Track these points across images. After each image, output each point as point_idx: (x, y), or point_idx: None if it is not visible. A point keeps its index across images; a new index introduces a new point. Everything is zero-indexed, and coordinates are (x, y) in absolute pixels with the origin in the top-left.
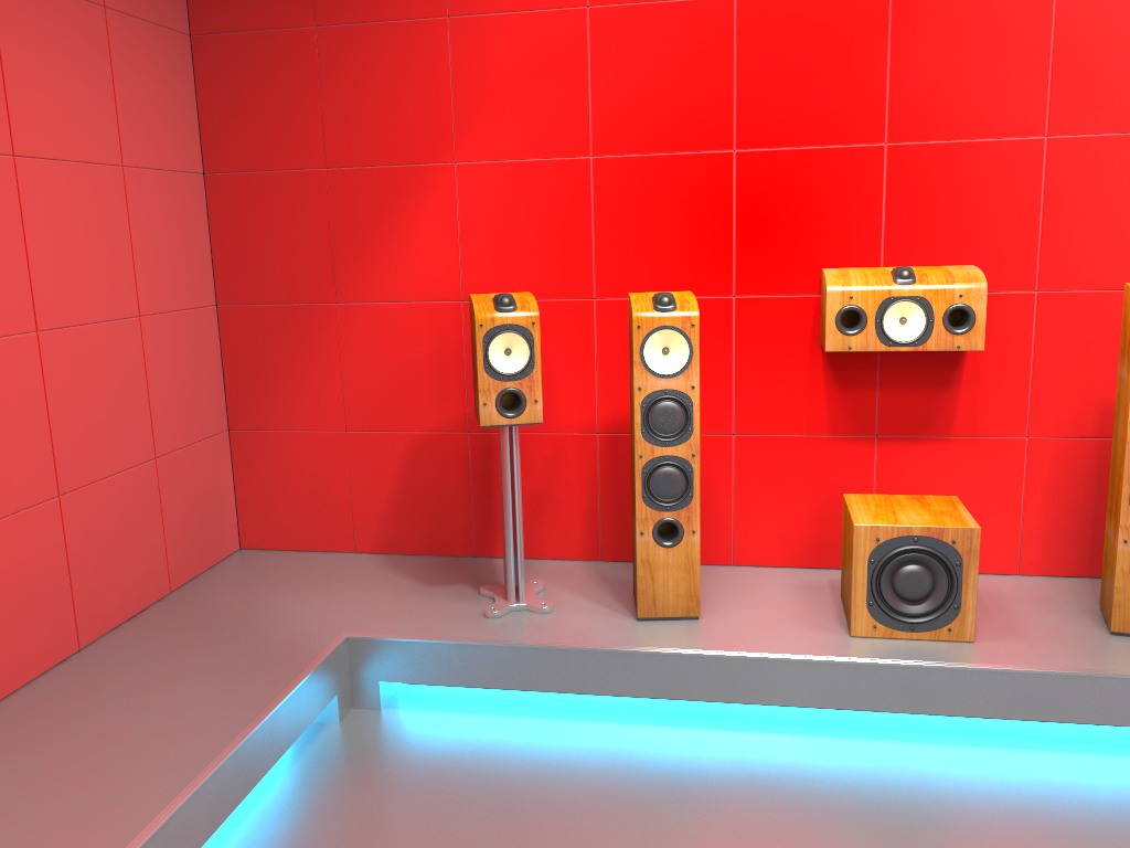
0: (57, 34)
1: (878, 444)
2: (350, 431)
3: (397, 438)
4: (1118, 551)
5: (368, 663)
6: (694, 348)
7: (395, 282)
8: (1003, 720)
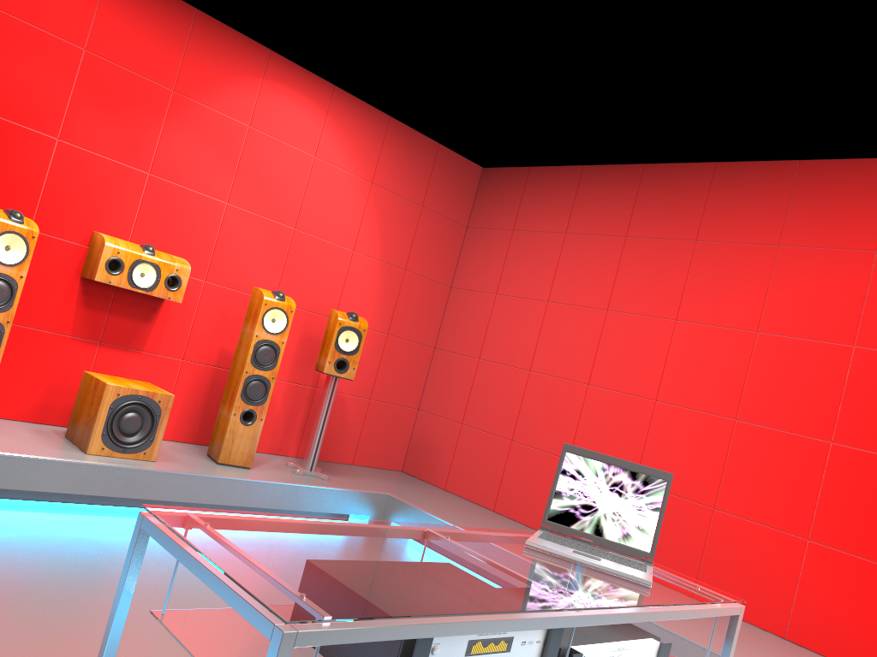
0: None
1: (100, 348)
2: None
3: None
4: (231, 419)
5: None
6: (30, 252)
7: None
8: None
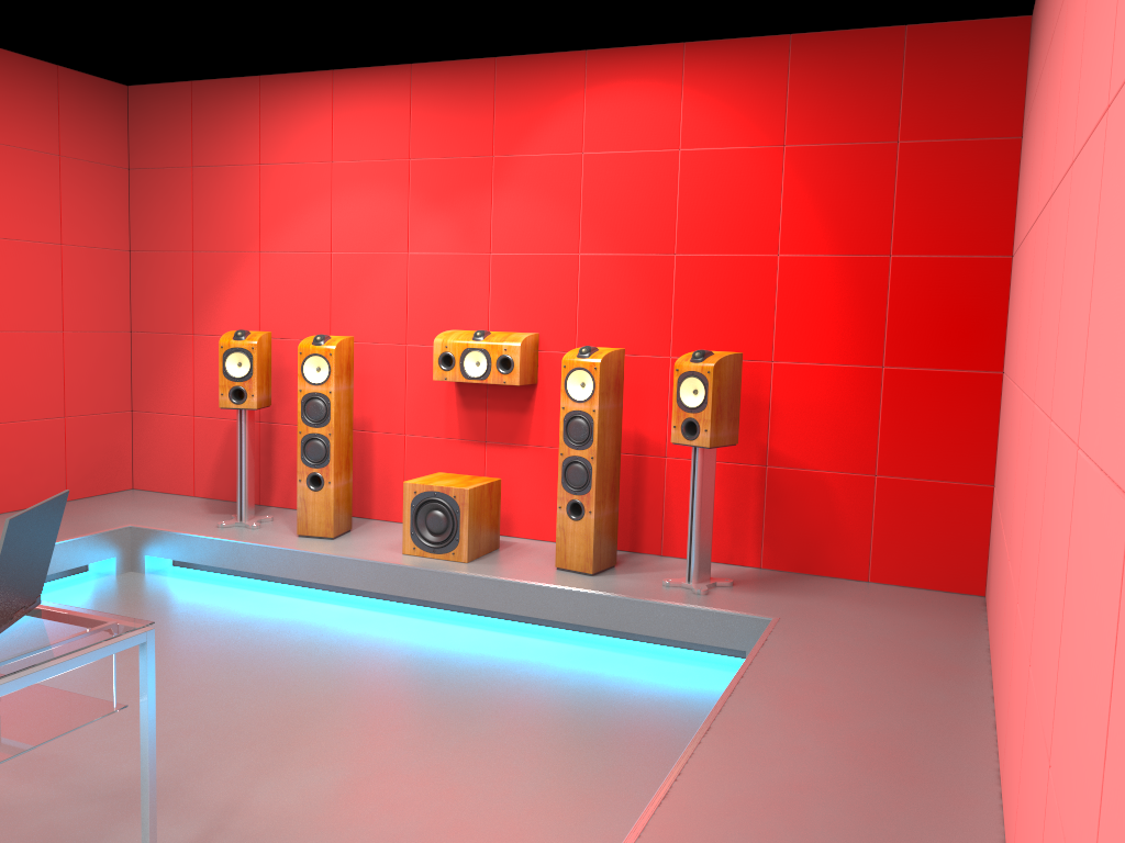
0: (21, 172)
1: (487, 447)
2: (196, 416)
3: (221, 423)
4: (557, 513)
5: (140, 543)
6: (332, 368)
7: (225, 323)
8: (485, 617)
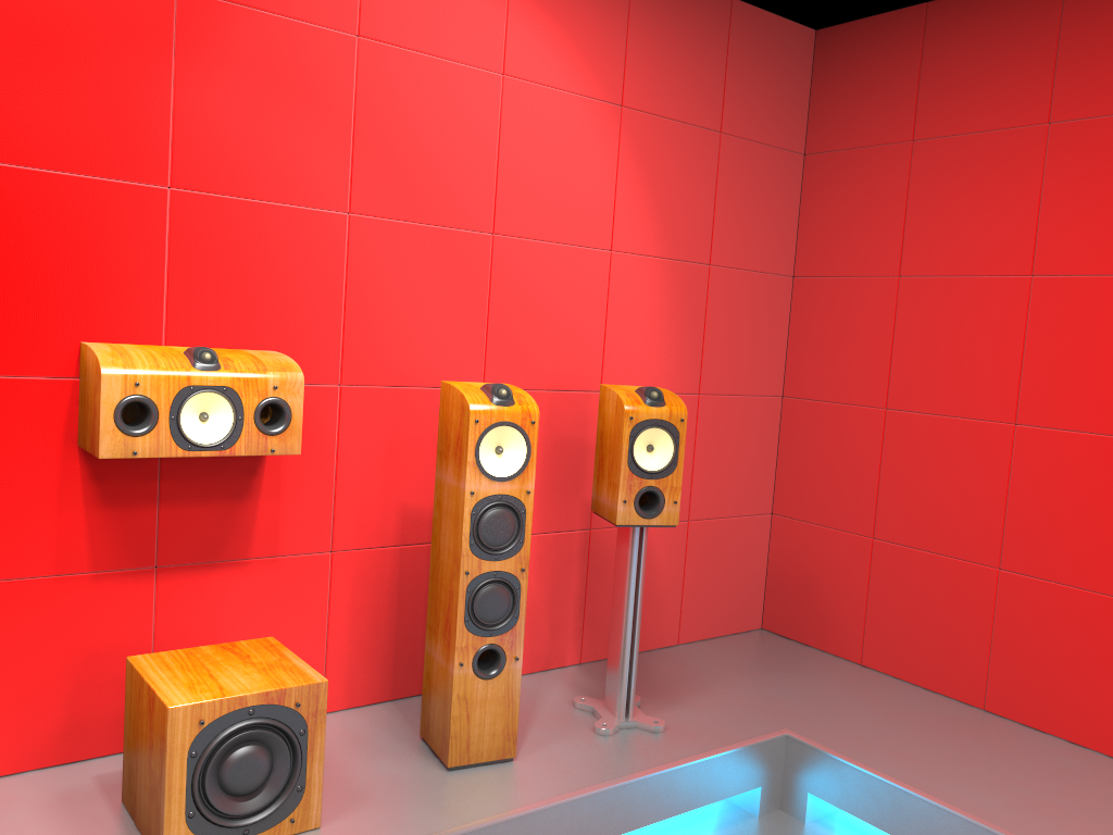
0: None
1: (160, 577)
2: None
3: None
4: (455, 676)
5: None
6: None
7: None
8: None
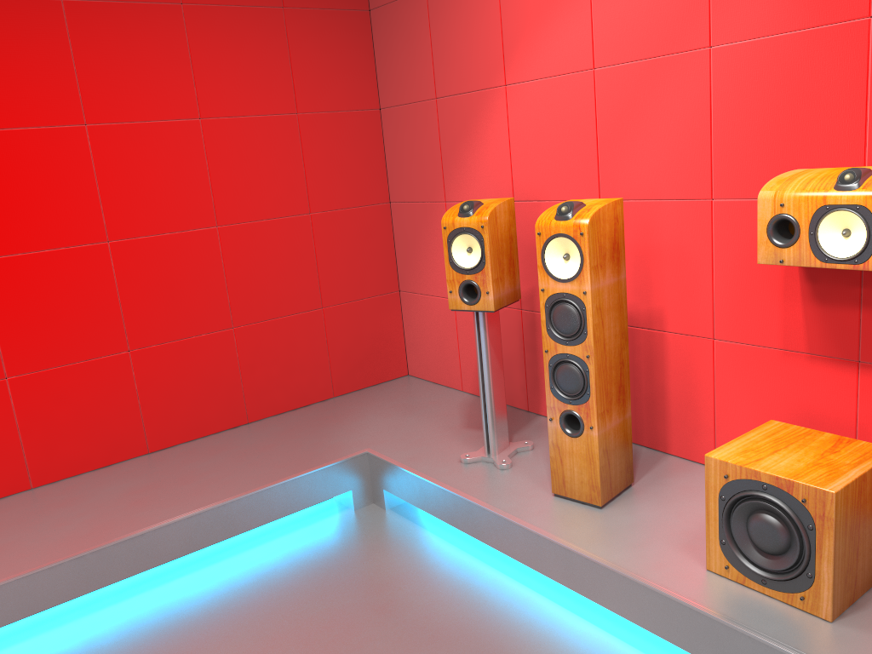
0: (239, 35)
1: (861, 371)
2: None
3: None
4: None
5: (377, 473)
6: (584, 256)
7: (475, 185)
8: None
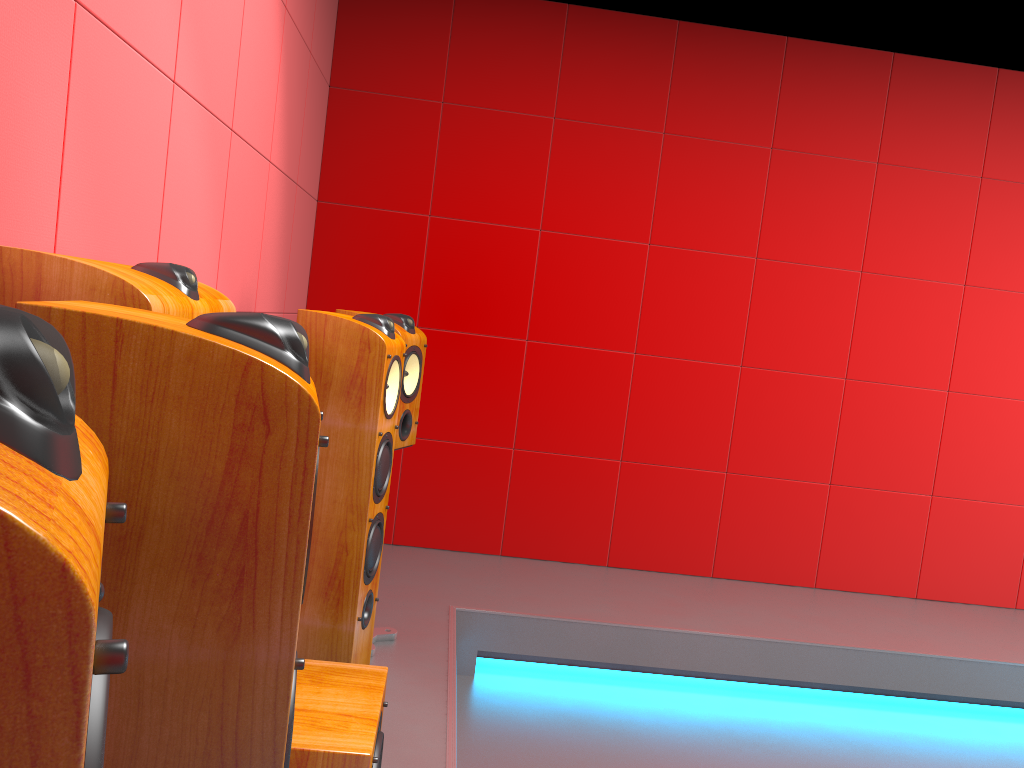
0: None
1: None
2: None
3: None
4: (355, 633)
5: None
6: None
7: None
8: None
